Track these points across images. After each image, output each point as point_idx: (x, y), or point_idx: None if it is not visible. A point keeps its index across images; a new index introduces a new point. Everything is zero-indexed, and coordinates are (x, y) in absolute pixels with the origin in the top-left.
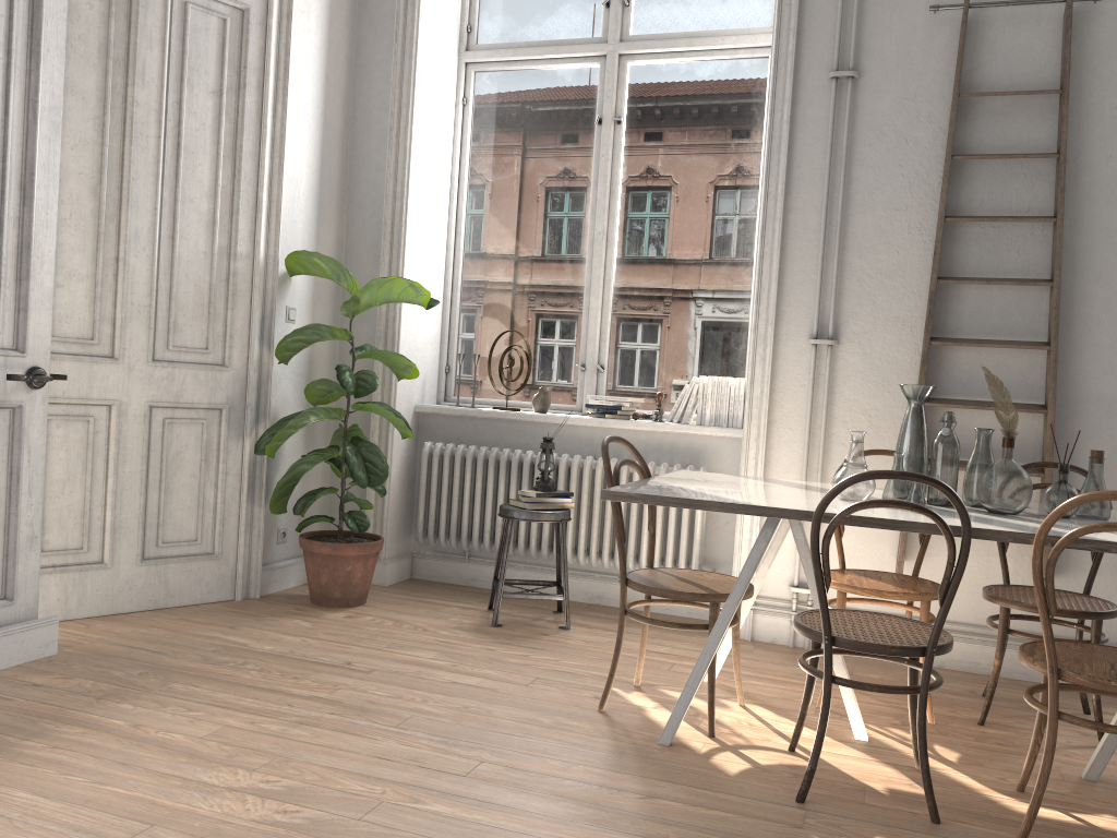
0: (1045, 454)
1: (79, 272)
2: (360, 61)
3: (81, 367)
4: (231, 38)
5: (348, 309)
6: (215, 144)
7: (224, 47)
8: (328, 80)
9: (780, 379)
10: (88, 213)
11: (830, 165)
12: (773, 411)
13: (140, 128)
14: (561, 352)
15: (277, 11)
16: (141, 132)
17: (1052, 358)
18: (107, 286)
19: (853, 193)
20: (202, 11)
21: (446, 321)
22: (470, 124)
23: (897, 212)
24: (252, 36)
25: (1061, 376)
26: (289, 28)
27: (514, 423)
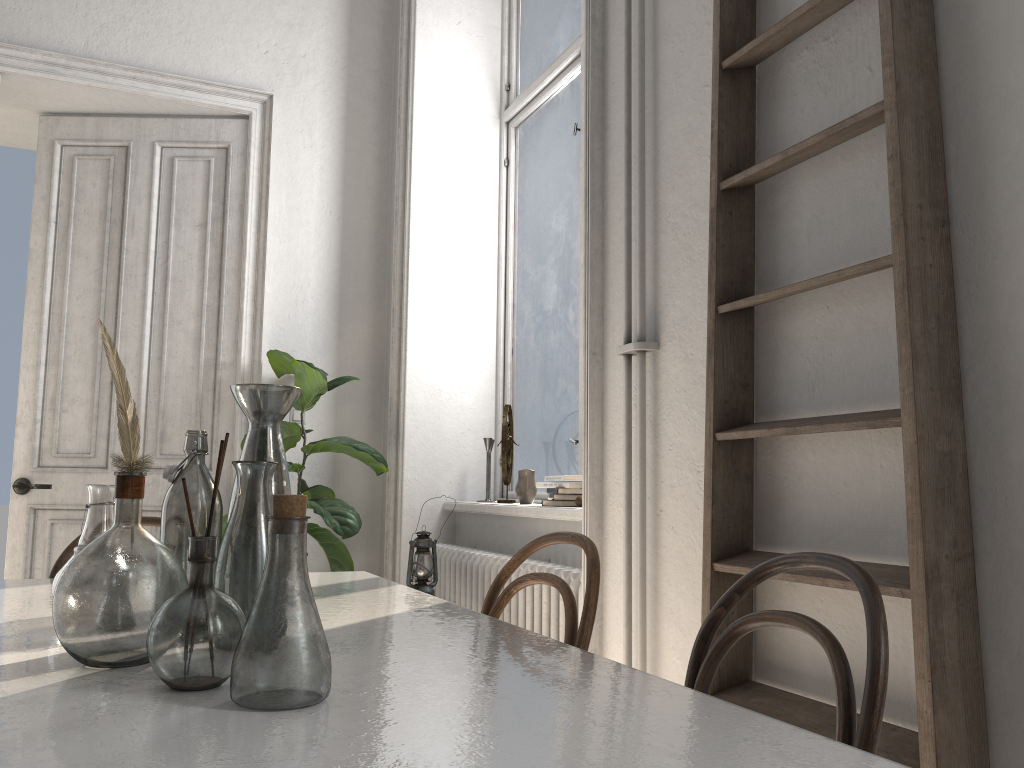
0: (909, 535)
1: (80, 397)
2: (393, 158)
3: (77, 477)
4: (216, 175)
5: (297, 402)
6: (202, 269)
7: (208, 184)
8: (348, 185)
9: (610, 422)
10: (89, 348)
11: (628, 60)
12: (606, 477)
13: (129, 270)
14: (569, 425)
15: (259, 138)
16: (130, 273)
17: (896, 282)
18: (103, 407)
19: (661, 88)
20: (189, 160)
21: (498, 404)
22: (512, 184)
23: (706, 89)
24: (234, 167)
25: (981, 325)
26: (269, 150)
27: (502, 519)
